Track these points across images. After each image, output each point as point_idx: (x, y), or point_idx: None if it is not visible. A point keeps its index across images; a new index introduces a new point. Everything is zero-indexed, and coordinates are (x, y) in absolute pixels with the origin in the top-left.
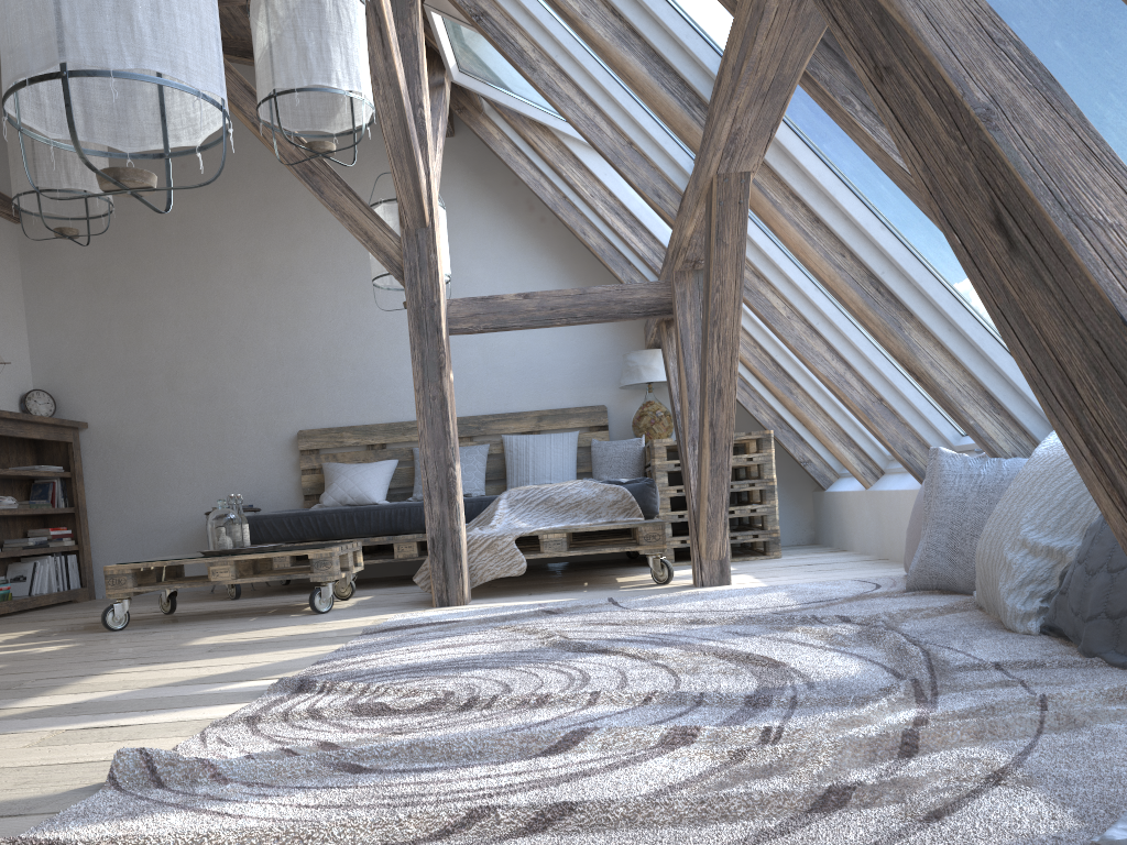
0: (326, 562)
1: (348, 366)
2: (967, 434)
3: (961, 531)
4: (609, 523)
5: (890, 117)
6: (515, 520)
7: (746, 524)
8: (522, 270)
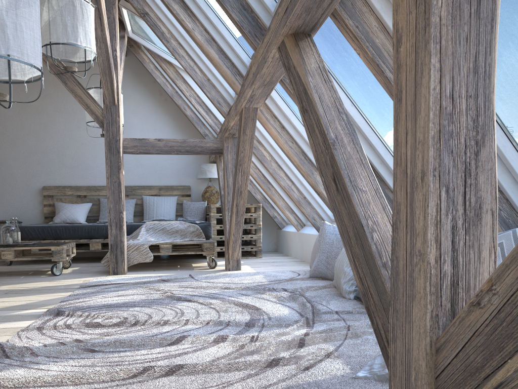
0: (60, 252)
1: (69, 158)
2: None
3: (331, 256)
4: (190, 240)
5: (306, 127)
6: (148, 237)
7: (248, 242)
8: (155, 121)
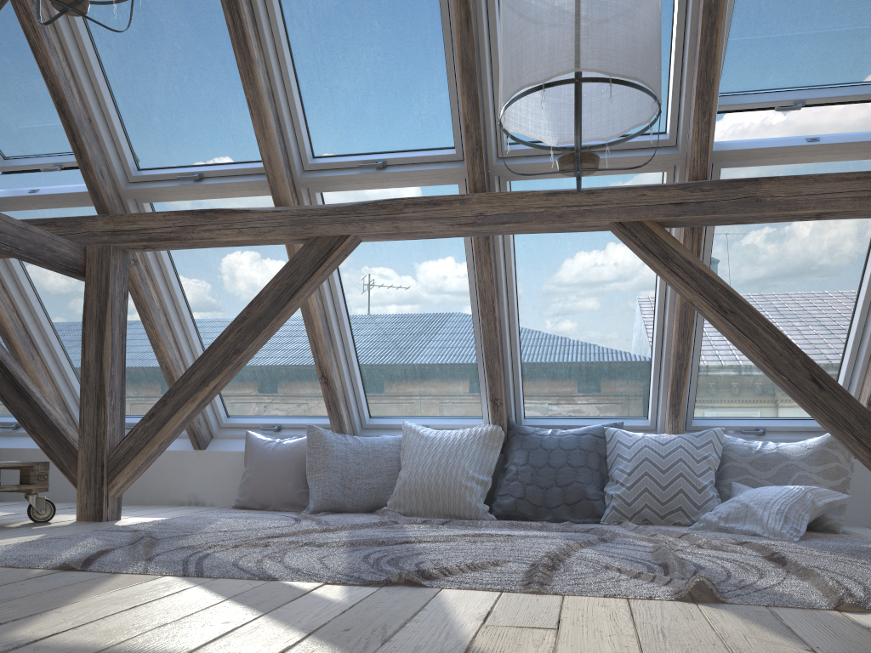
0: None
1: None
2: (330, 419)
3: (348, 475)
4: None
5: (732, 326)
6: None
7: None
8: None
